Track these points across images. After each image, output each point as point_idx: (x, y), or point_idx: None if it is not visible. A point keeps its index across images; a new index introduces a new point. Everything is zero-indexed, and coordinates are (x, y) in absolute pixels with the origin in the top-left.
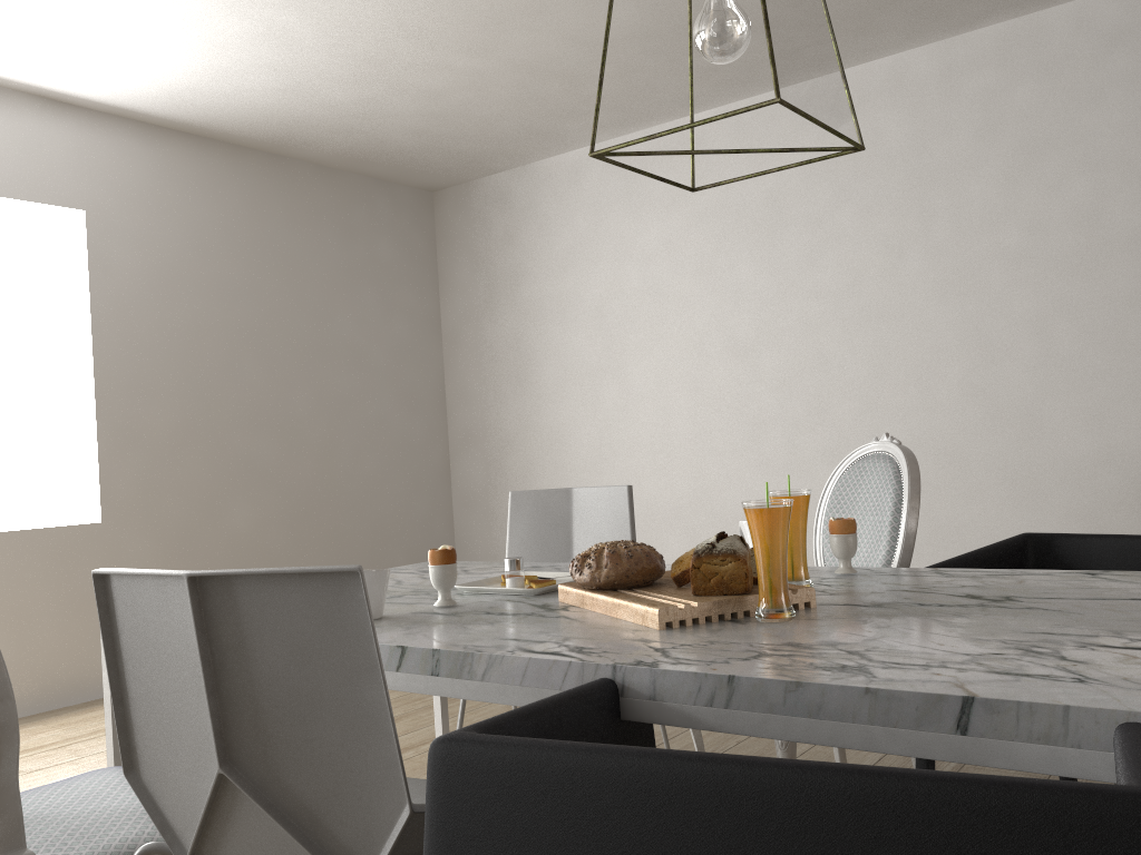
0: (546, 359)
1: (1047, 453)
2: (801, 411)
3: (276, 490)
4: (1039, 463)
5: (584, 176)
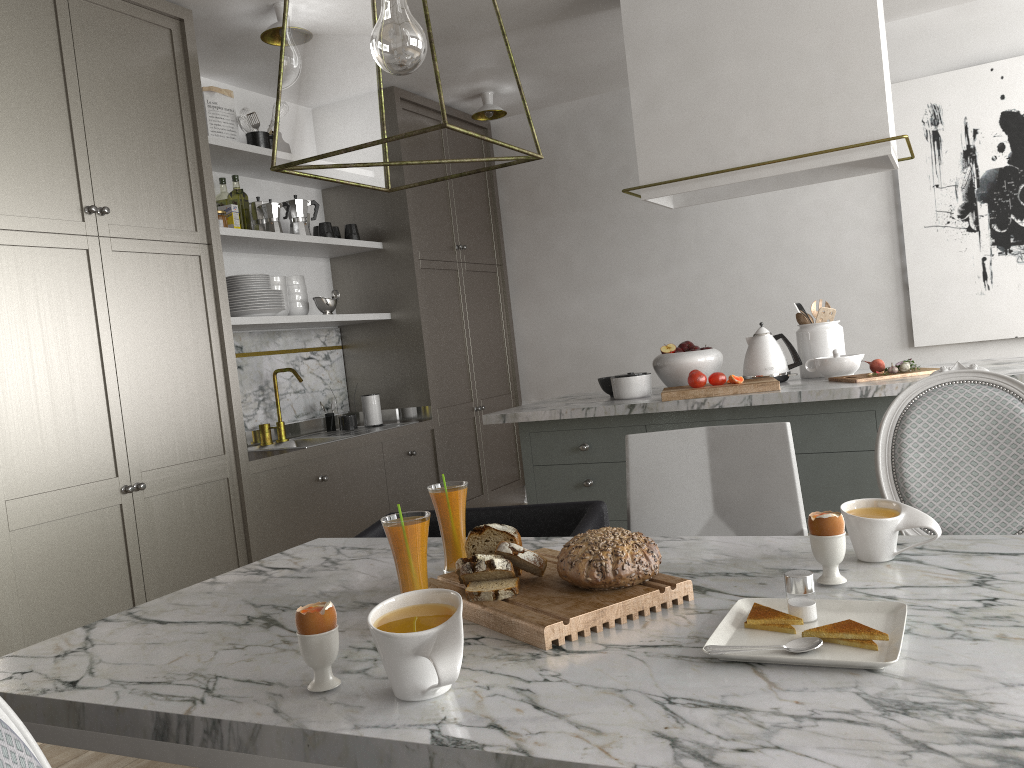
0: None
1: None
2: None
3: None
4: None
5: None
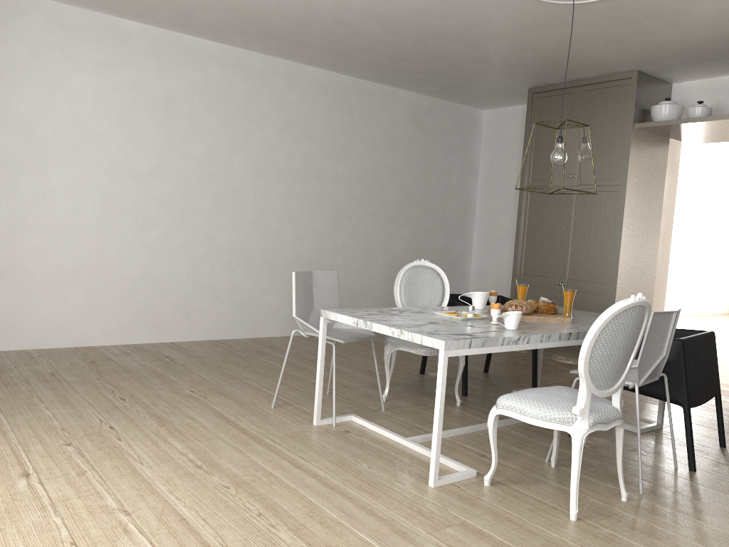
0: None
1: (280, 255)
2: (173, 220)
3: None
4: (276, 259)
5: (25, 16)
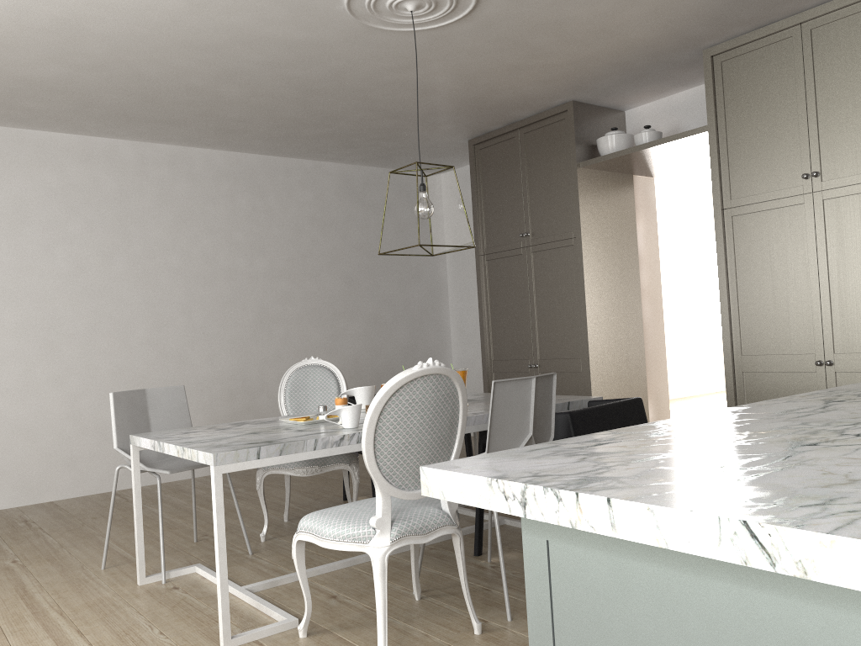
0: None
1: (189, 376)
2: (36, 351)
3: None
4: (185, 382)
5: None
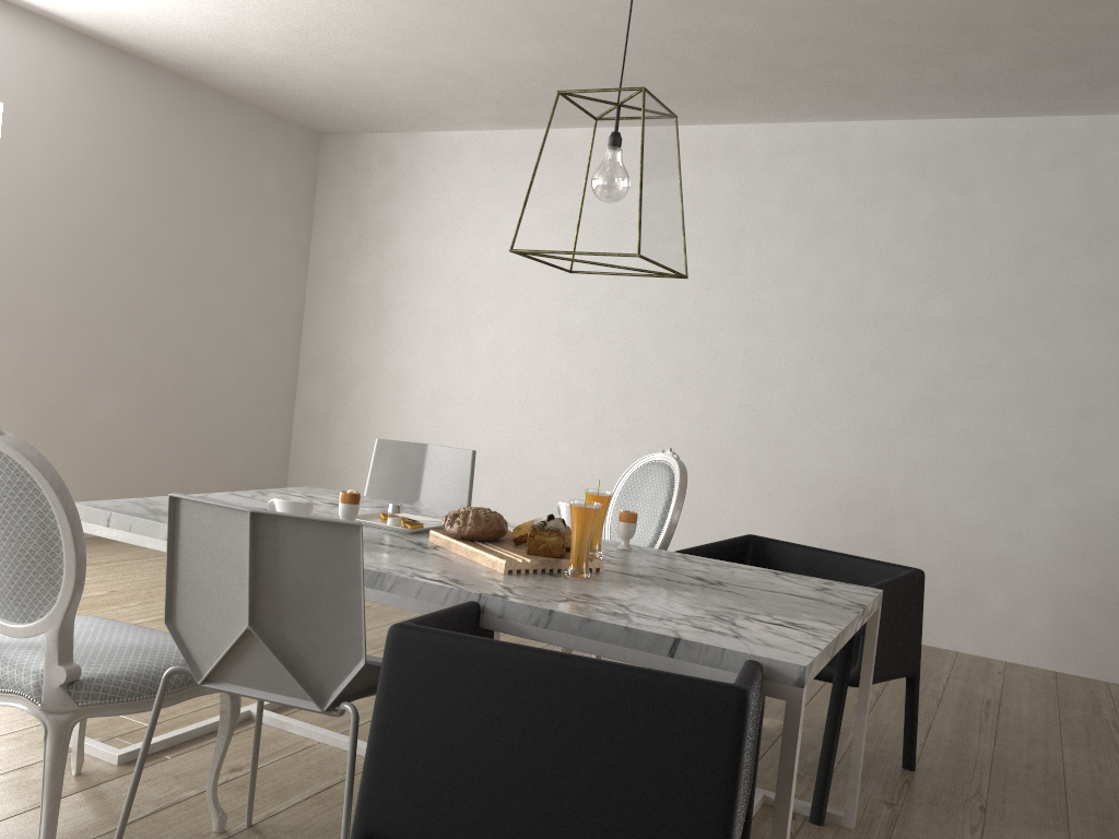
0: (402, 309)
1: (789, 467)
2: (611, 398)
3: (140, 386)
4: (782, 473)
5: (464, 156)
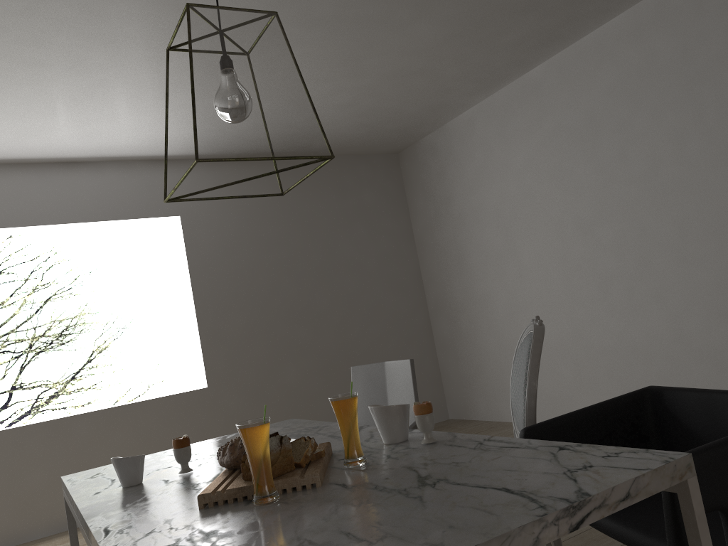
0: (472, 250)
1: None
2: (633, 267)
3: (312, 356)
4: None
5: (475, 126)
